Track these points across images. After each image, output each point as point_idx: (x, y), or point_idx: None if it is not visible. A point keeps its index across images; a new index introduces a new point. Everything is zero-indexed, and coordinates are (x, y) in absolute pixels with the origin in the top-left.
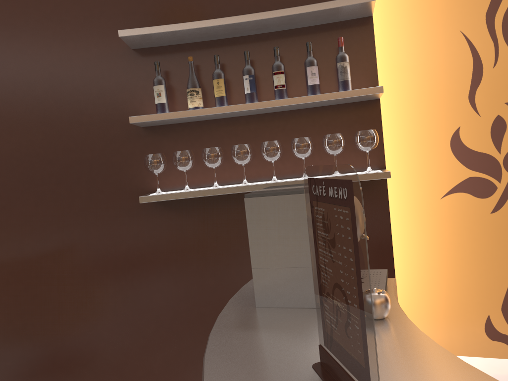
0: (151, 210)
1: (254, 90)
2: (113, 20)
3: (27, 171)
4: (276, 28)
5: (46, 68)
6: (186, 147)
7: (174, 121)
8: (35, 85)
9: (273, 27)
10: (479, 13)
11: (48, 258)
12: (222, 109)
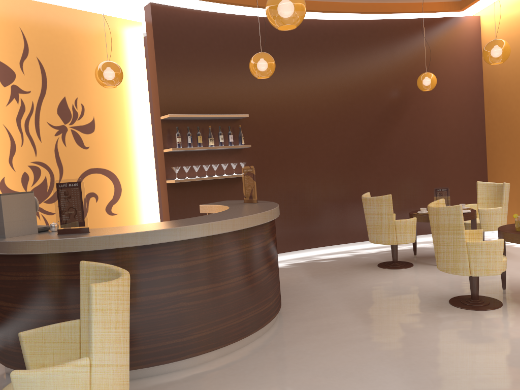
0: None
1: None
2: None
3: None
4: None
5: None
6: None
7: None
8: None
9: None
10: (13, 117)
11: None
12: None
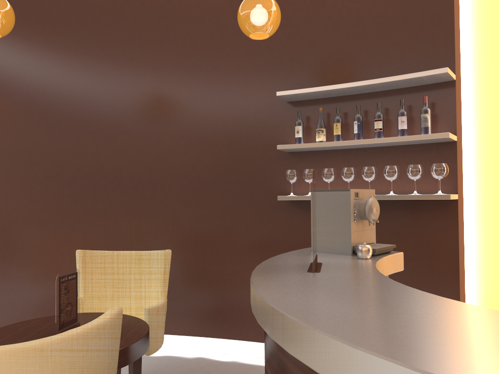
0: (286, 207)
1: (360, 131)
2: (277, 83)
3: (217, 175)
4: (381, 88)
5: (235, 113)
6: (314, 167)
7: (306, 149)
8: (228, 123)
9: (378, 88)
10: None
11: (222, 230)
12: (335, 143)
